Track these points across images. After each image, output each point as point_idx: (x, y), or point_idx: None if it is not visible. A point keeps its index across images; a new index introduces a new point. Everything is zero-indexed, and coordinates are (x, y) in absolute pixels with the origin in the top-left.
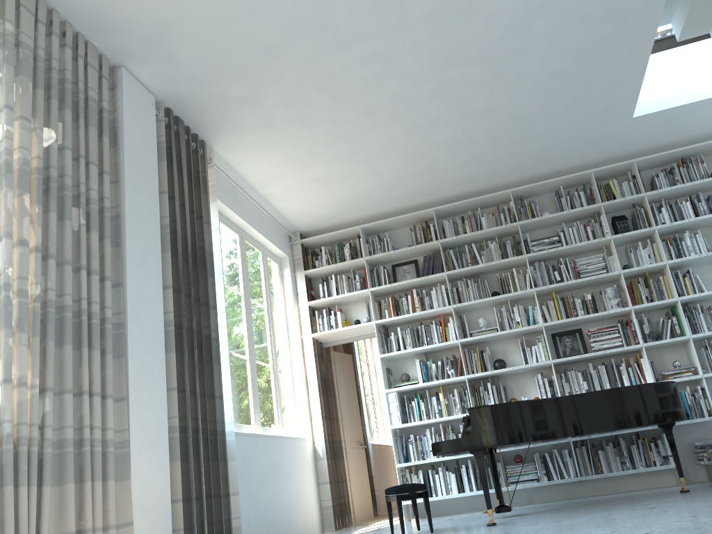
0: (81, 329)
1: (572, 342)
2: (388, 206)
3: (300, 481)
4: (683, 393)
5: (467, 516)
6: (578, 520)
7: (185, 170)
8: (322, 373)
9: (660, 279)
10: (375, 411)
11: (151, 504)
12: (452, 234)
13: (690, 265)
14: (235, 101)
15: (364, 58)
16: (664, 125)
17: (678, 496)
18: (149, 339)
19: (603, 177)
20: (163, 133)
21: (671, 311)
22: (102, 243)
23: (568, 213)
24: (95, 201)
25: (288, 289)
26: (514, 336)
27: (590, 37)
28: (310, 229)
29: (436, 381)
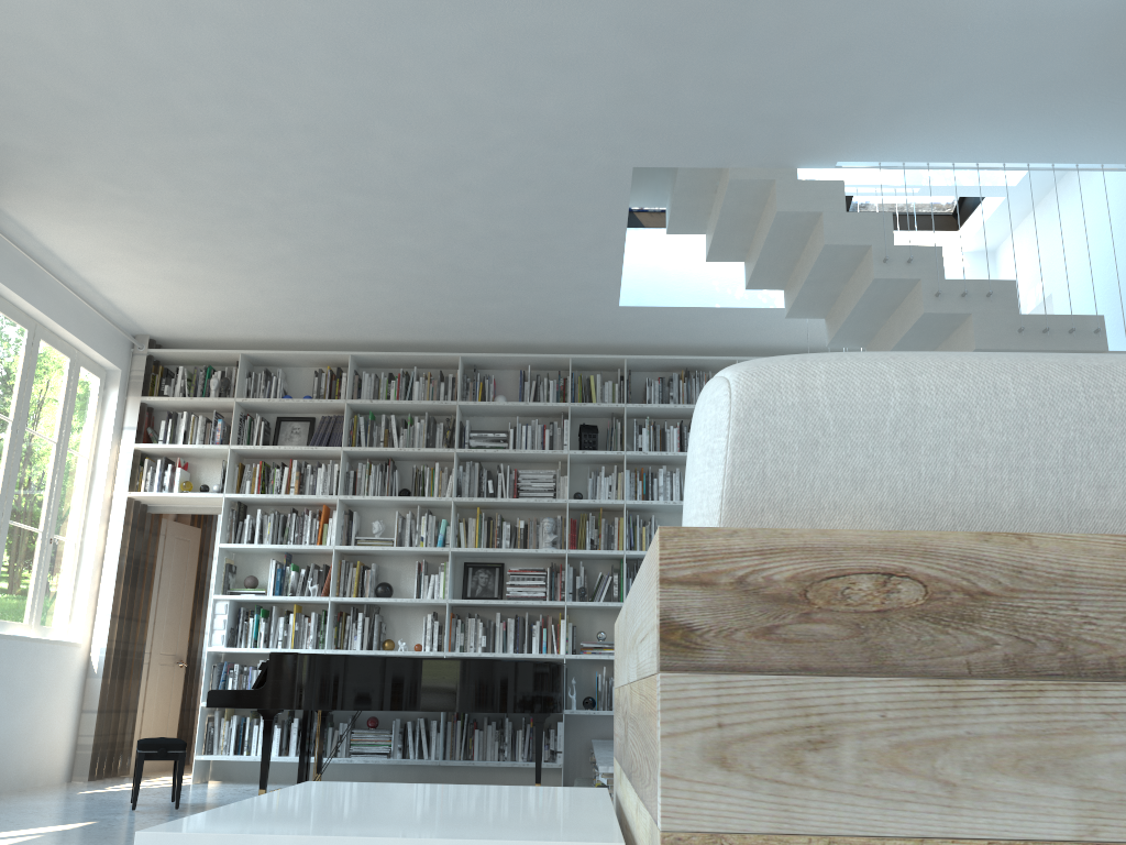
0: None
1: (488, 579)
2: (287, 334)
3: (44, 704)
4: (596, 675)
5: (271, 790)
6: None
7: None
8: (136, 551)
9: (615, 521)
10: None
11: None
12: (370, 395)
13: (659, 510)
14: (26, 156)
15: (223, 153)
16: (663, 324)
17: None
18: None
19: (587, 367)
20: None
21: (620, 565)
22: None
23: (525, 406)
24: None
25: (109, 419)
26: (416, 555)
27: (541, 205)
28: (168, 336)
29: (288, 597)
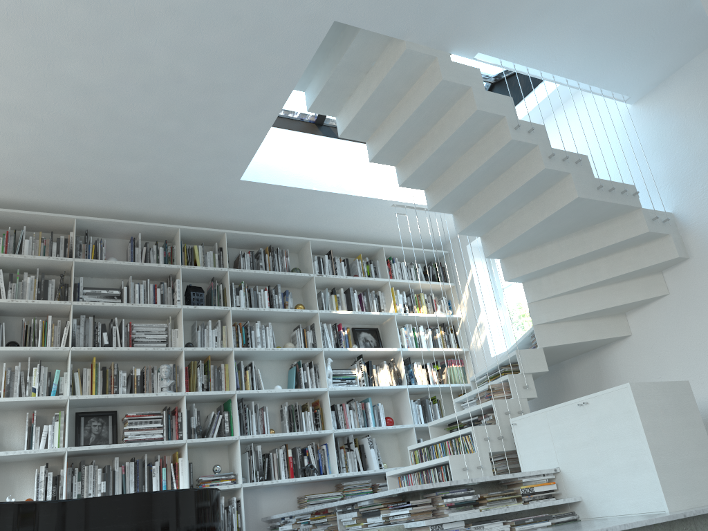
0: None
1: (101, 427)
2: None
3: None
4: None
5: None
6: None
7: None
8: None
9: (222, 367)
10: None
11: None
12: None
13: (254, 358)
14: None
15: None
16: (265, 203)
17: None
18: None
19: (188, 240)
20: None
21: (224, 406)
22: None
23: (140, 266)
24: None
25: None
26: (23, 408)
27: (233, 49)
28: None
29: None
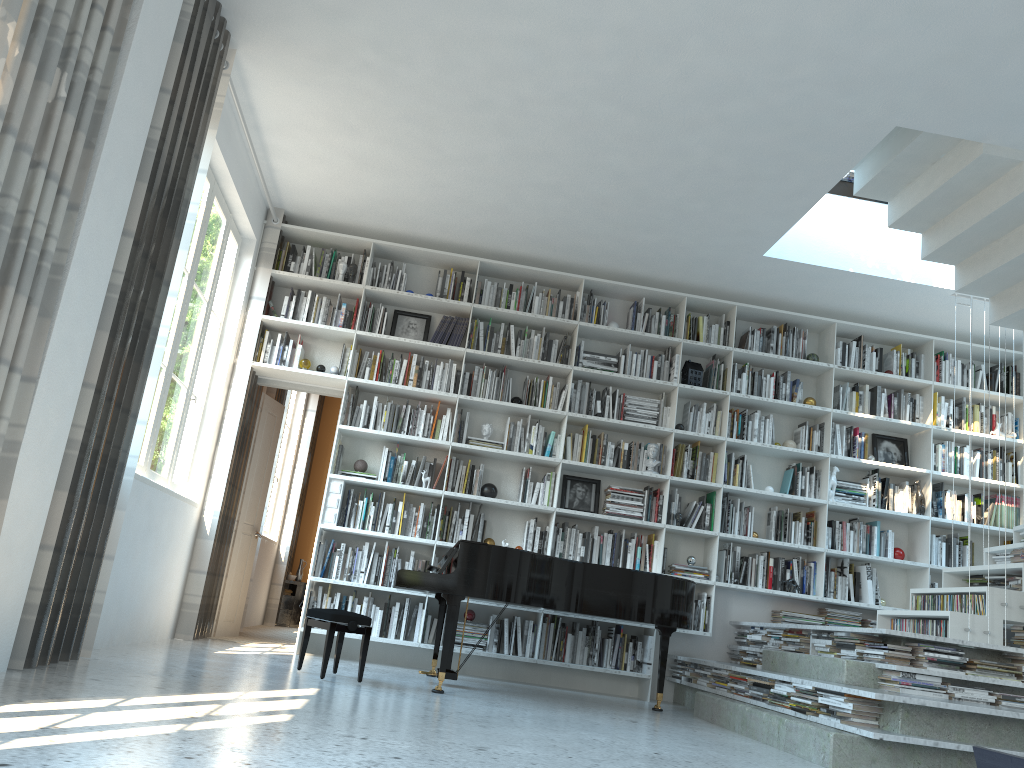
0: (14, 258)
1: (585, 493)
2: (423, 231)
3: (171, 560)
4: None
5: (387, 670)
6: (552, 714)
7: (198, 67)
8: (244, 420)
9: (711, 455)
10: (272, 489)
11: (18, 543)
12: (491, 303)
13: (747, 451)
14: (310, 5)
15: (515, 40)
16: (787, 279)
17: (653, 714)
18: (86, 303)
19: (693, 308)
20: (192, 2)
21: (706, 497)
22: (73, 135)
23: (640, 336)
24: (86, 70)
25: (241, 286)
26: (520, 461)
27: (777, 147)
28: (301, 214)
29: (403, 485)
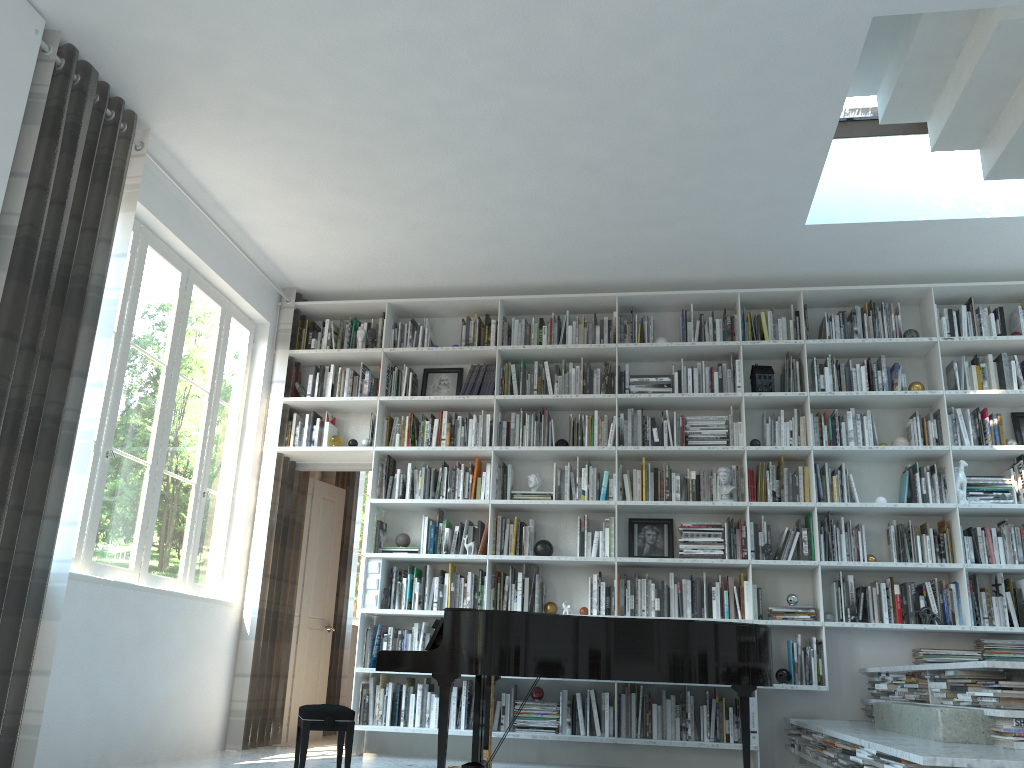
0: None
1: (656, 537)
2: (434, 280)
3: (198, 666)
4: (790, 644)
5: (434, 767)
6: None
7: (79, 149)
8: (285, 509)
9: (799, 470)
10: None
11: None
12: (521, 342)
13: (847, 459)
14: (182, 59)
15: (391, 37)
16: (850, 247)
17: None
18: None
19: (755, 305)
20: (47, 82)
21: (805, 521)
22: None
23: (691, 347)
24: None
25: (259, 373)
26: (576, 510)
27: (745, 85)
28: (314, 289)
29: (443, 555)
